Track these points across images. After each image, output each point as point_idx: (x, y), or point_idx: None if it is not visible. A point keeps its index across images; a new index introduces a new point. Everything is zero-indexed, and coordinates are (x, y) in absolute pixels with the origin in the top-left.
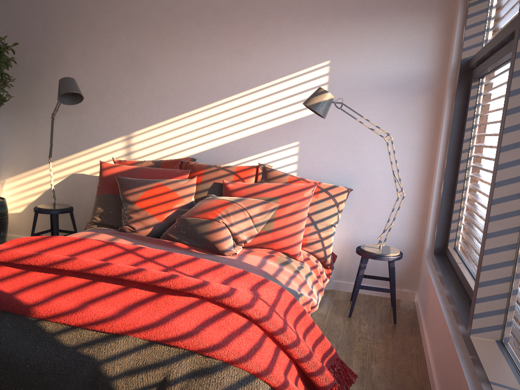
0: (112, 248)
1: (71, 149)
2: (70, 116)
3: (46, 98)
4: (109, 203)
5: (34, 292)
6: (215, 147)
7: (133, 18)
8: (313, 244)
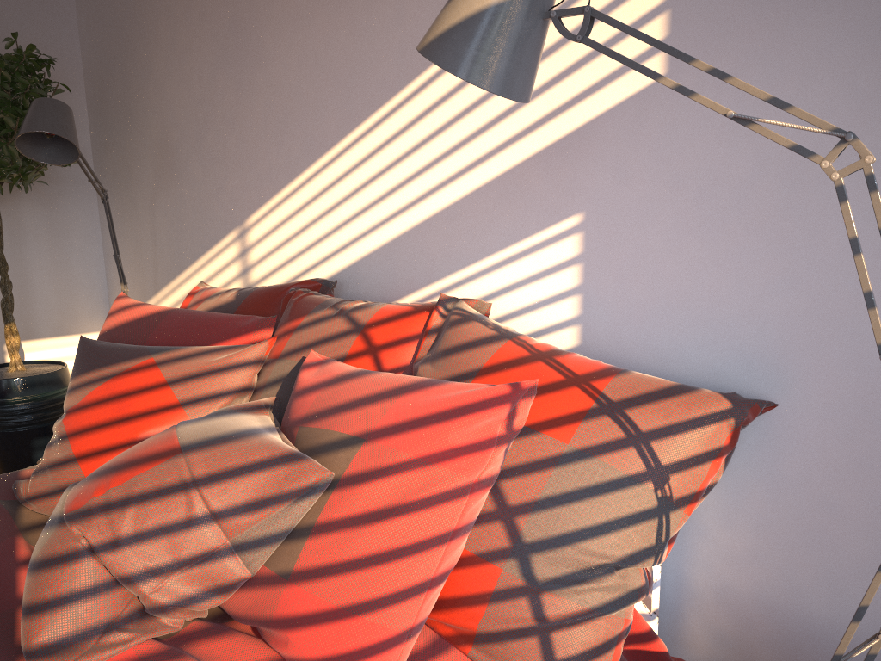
0: None
1: (176, 263)
2: (169, 191)
3: (141, 158)
4: None
5: None
6: (381, 245)
7: None
8: (503, 641)
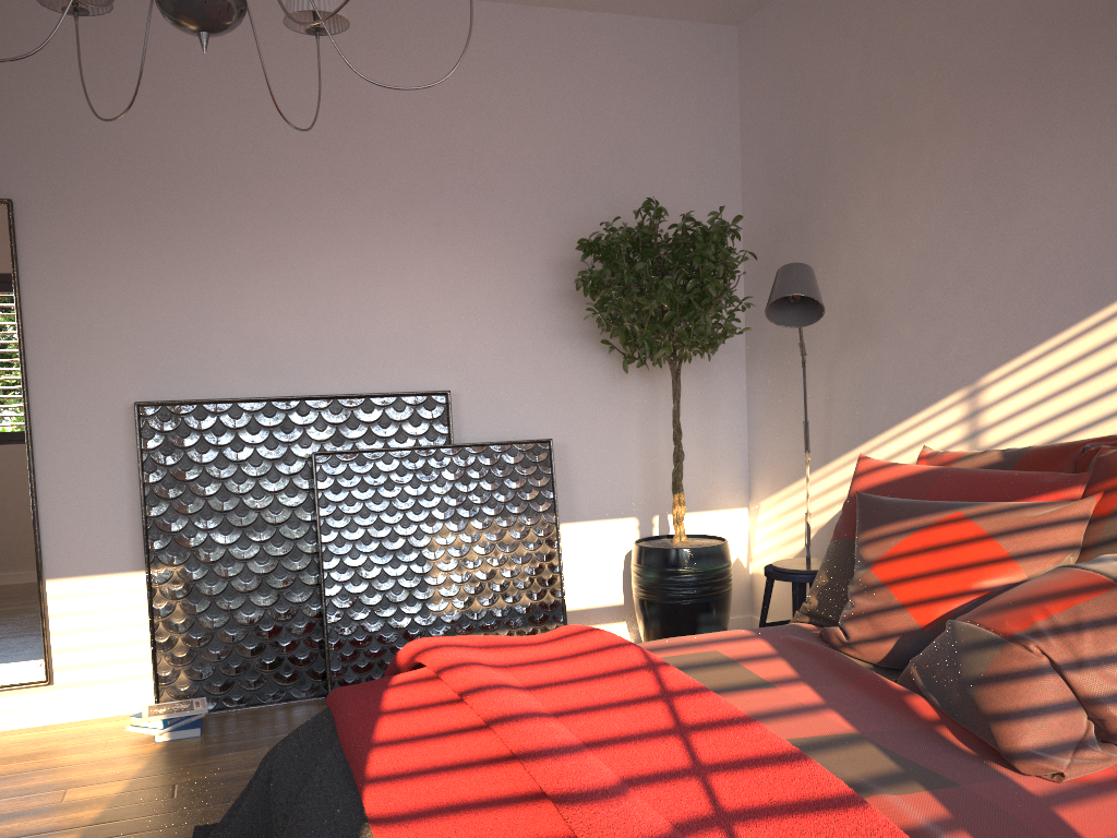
0: (643, 680)
1: (860, 430)
2: (859, 353)
3: (820, 322)
4: (841, 564)
5: (414, 751)
6: None
7: (979, 79)
8: None
